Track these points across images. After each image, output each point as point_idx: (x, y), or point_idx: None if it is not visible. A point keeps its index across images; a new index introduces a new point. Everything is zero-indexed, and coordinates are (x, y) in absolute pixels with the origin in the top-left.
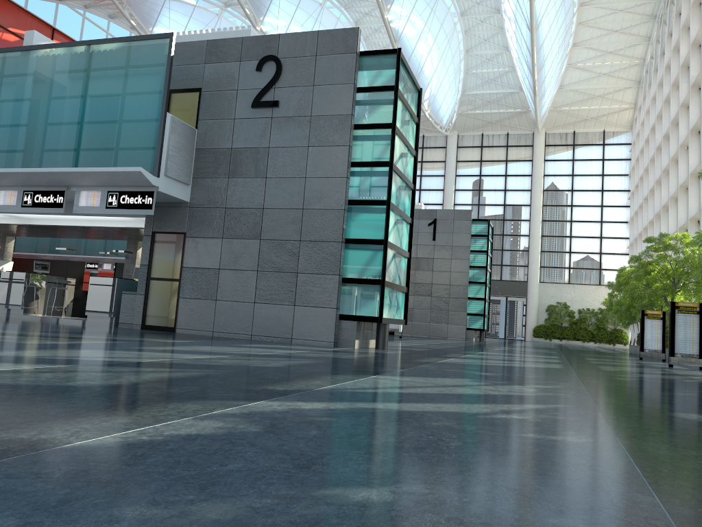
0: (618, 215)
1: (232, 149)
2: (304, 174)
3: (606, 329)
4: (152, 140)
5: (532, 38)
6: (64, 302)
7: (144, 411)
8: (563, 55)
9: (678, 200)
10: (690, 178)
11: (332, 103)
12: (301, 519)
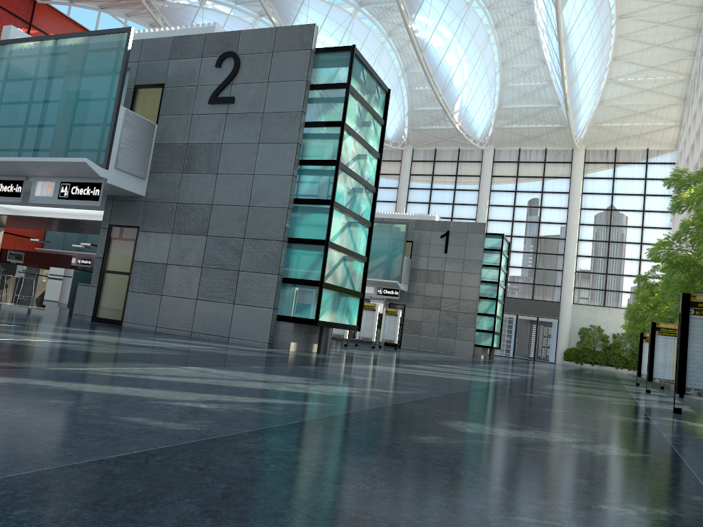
0: (659, 237)
1: (188, 144)
2: (253, 171)
3: None
4: (104, 132)
5: (560, 49)
6: (36, 293)
7: None
8: (601, 69)
9: None
10: None
11: (285, 100)
12: None
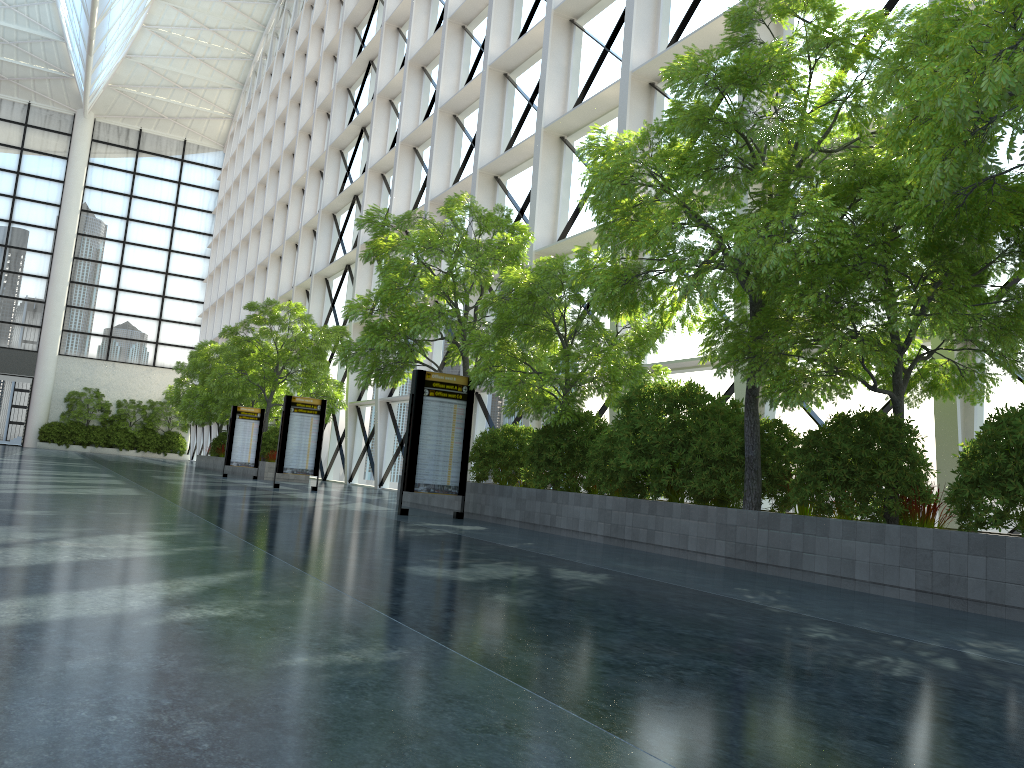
0: (191, 268)
1: None
2: None
3: (157, 431)
4: None
5: None
6: None
7: None
8: (140, 7)
9: (283, 258)
10: (303, 231)
11: None
12: None
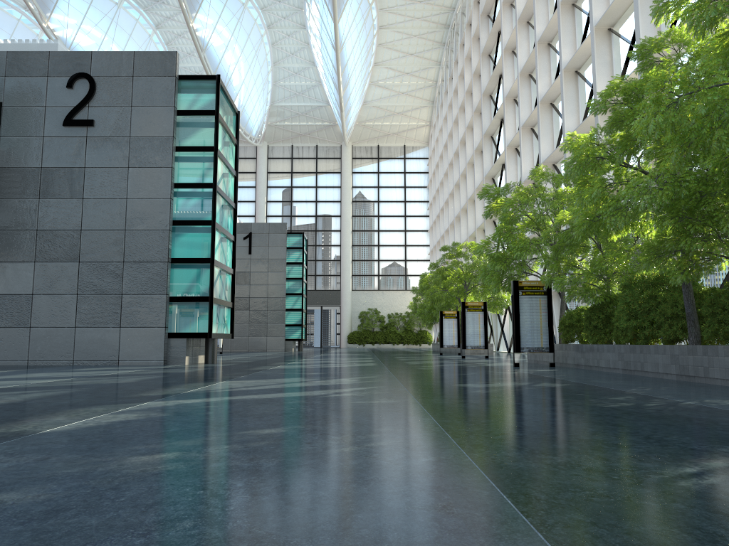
0: (419, 224)
1: (43, 168)
2: (125, 195)
3: (413, 330)
4: None
5: (337, 57)
6: None
7: (65, 414)
8: (366, 74)
9: (467, 211)
10: (476, 192)
11: (152, 124)
12: (241, 441)
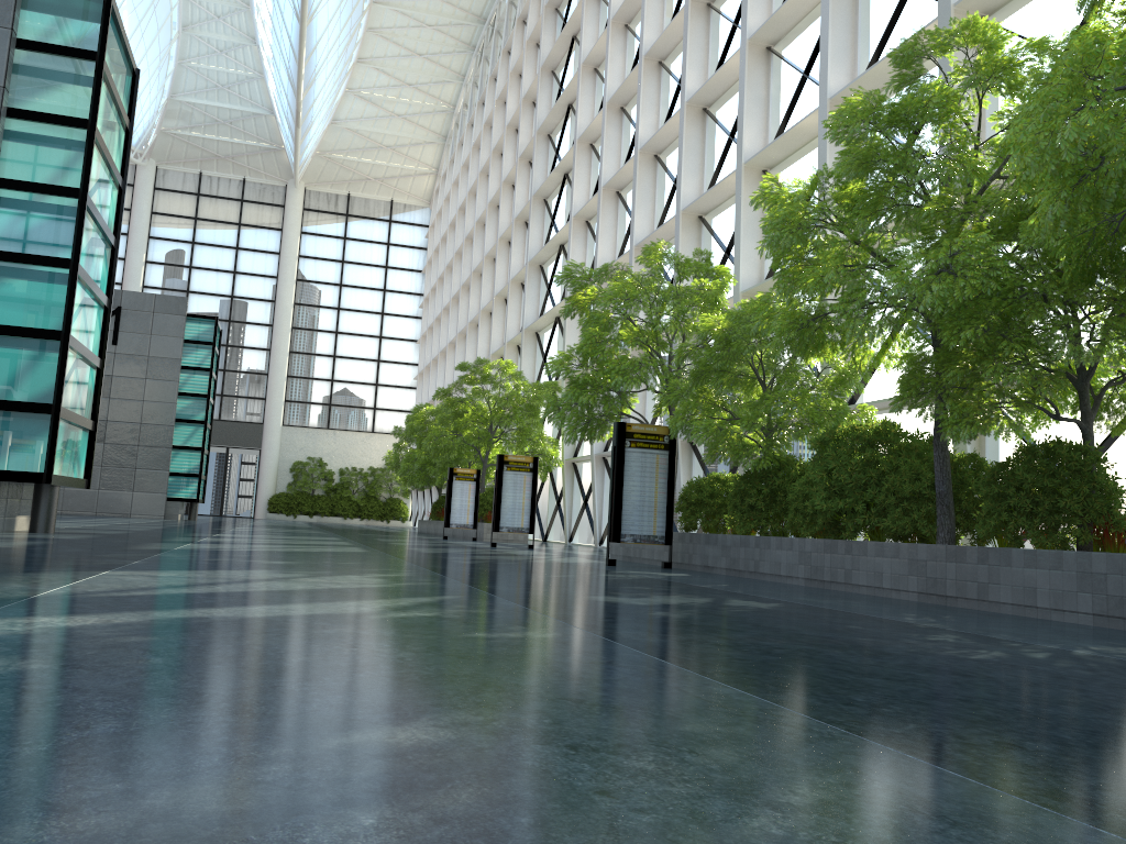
0: (404, 330)
1: None
2: None
3: (379, 498)
4: None
5: (302, 32)
6: None
7: None
8: (342, 73)
9: (493, 314)
10: (512, 286)
11: None
12: (379, 785)
